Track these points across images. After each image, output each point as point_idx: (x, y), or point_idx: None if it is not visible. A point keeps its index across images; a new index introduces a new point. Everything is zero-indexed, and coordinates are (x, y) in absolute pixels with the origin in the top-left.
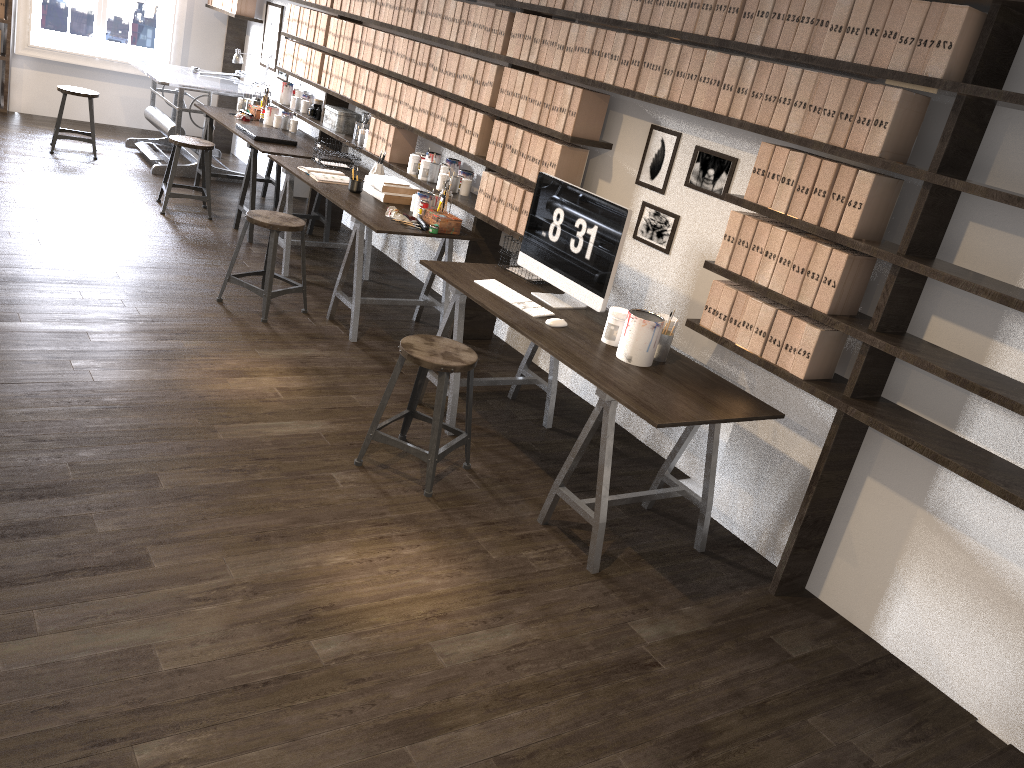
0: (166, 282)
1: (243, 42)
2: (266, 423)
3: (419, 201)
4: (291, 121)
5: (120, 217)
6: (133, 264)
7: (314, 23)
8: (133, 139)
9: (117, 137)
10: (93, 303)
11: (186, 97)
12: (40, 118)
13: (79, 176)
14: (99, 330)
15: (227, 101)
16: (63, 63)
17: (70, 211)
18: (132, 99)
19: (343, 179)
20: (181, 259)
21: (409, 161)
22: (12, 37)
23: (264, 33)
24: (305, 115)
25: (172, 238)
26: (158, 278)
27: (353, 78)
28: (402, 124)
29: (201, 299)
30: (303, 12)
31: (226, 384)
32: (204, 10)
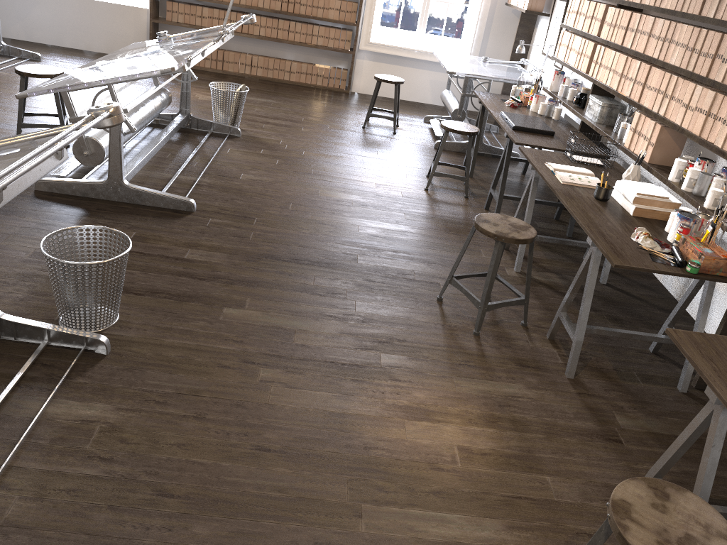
0: (397, 270)
1: (531, 34)
2: (425, 512)
3: (678, 224)
4: (555, 109)
5: (388, 192)
6: (376, 246)
7: (591, 13)
8: (430, 116)
9: (420, 113)
10: (319, 291)
11: (480, 81)
12: (370, 97)
13: (374, 149)
14: (308, 328)
15: (511, 85)
16: (391, 55)
17: (350, 184)
18: (438, 82)
19: (591, 181)
20: (422, 242)
21: (672, 166)
22: (359, 36)
23: (549, 25)
24: (570, 103)
25: (423, 217)
26: (391, 264)
27: (622, 69)
28: (670, 123)
29: (422, 295)
30: (582, 3)
31: (401, 430)
32: (504, 8)
